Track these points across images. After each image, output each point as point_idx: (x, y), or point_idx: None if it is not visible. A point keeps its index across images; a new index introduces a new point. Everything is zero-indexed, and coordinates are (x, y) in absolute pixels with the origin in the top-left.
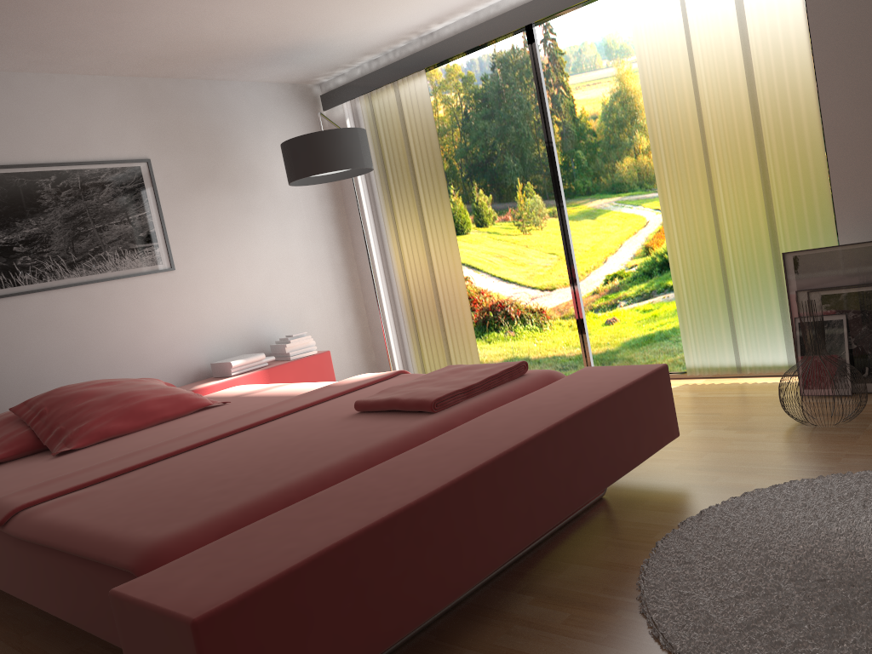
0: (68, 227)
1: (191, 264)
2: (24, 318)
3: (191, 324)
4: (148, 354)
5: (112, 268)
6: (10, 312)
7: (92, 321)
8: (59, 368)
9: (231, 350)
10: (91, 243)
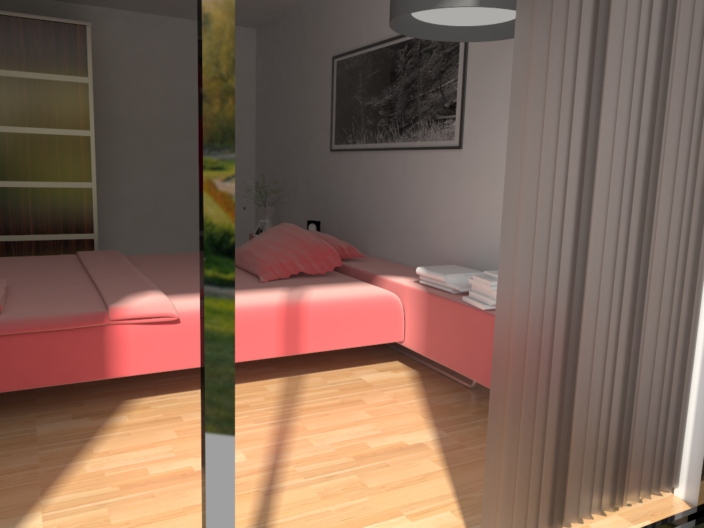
0: (405, 95)
1: (477, 145)
2: (374, 169)
3: (461, 214)
4: (426, 231)
5: (421, 138)
6: (370, 163)
7: (402, 184)
8: (382, 216)
9: (488, 262)
10: (414, 111)
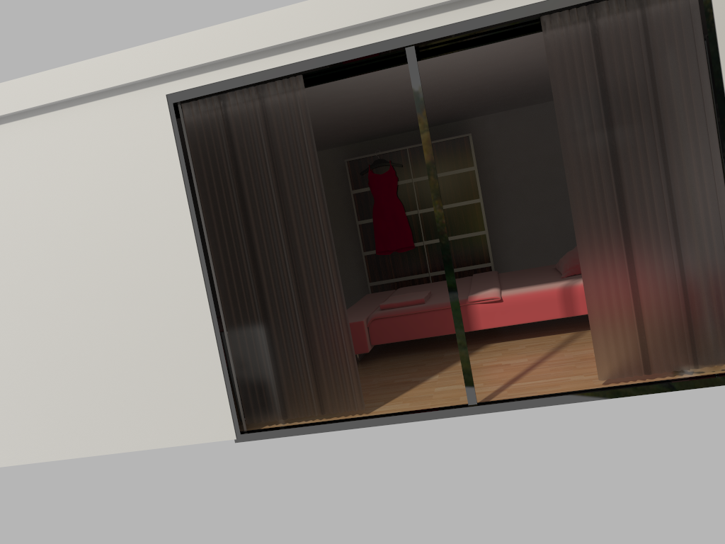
0: None
1: None
2: None
3: None
4: None
5: None
6: None
7: None
8: None
9: None
10: None
